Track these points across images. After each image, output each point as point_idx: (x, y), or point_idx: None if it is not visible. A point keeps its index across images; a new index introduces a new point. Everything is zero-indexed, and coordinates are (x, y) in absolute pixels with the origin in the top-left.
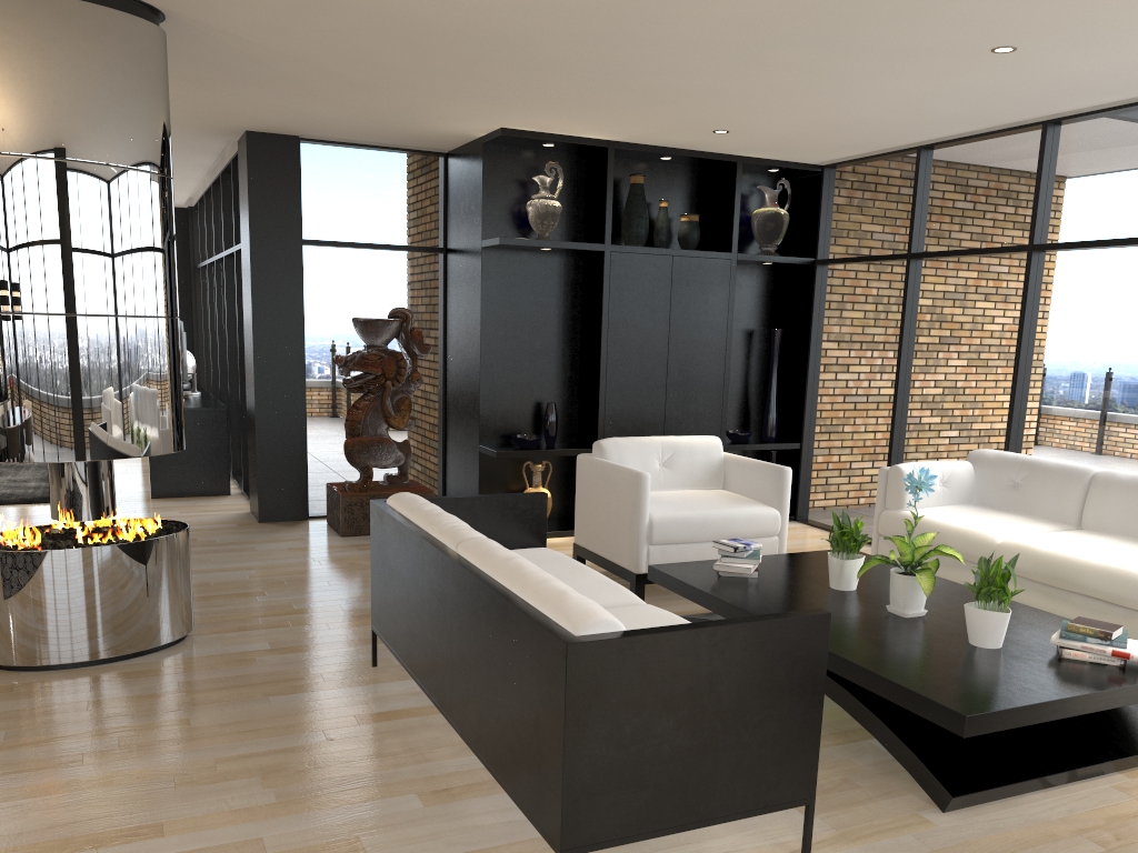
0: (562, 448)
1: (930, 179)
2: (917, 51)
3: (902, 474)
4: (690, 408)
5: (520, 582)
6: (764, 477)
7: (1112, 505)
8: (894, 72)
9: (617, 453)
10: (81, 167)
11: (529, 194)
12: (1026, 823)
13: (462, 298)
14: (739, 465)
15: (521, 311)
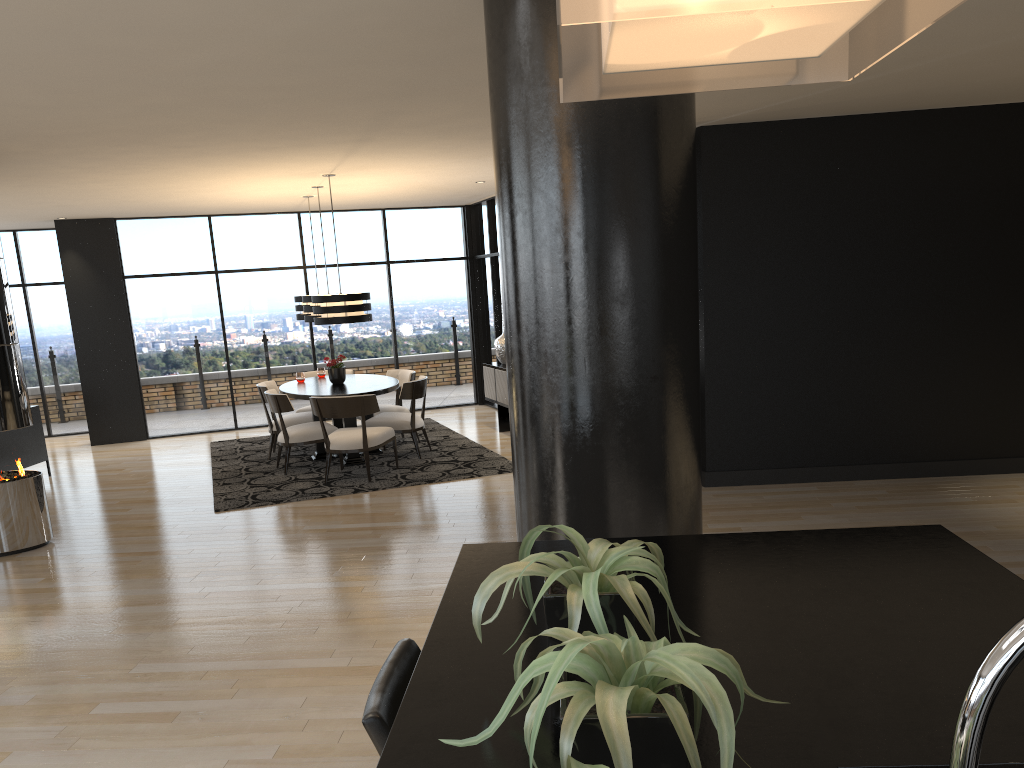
0: None
1: None
2: None
3: None
4: None
5: None
6: None
7: None
8: None
9: None
10: None
11: None
12: None
13: None
14: None
15: None
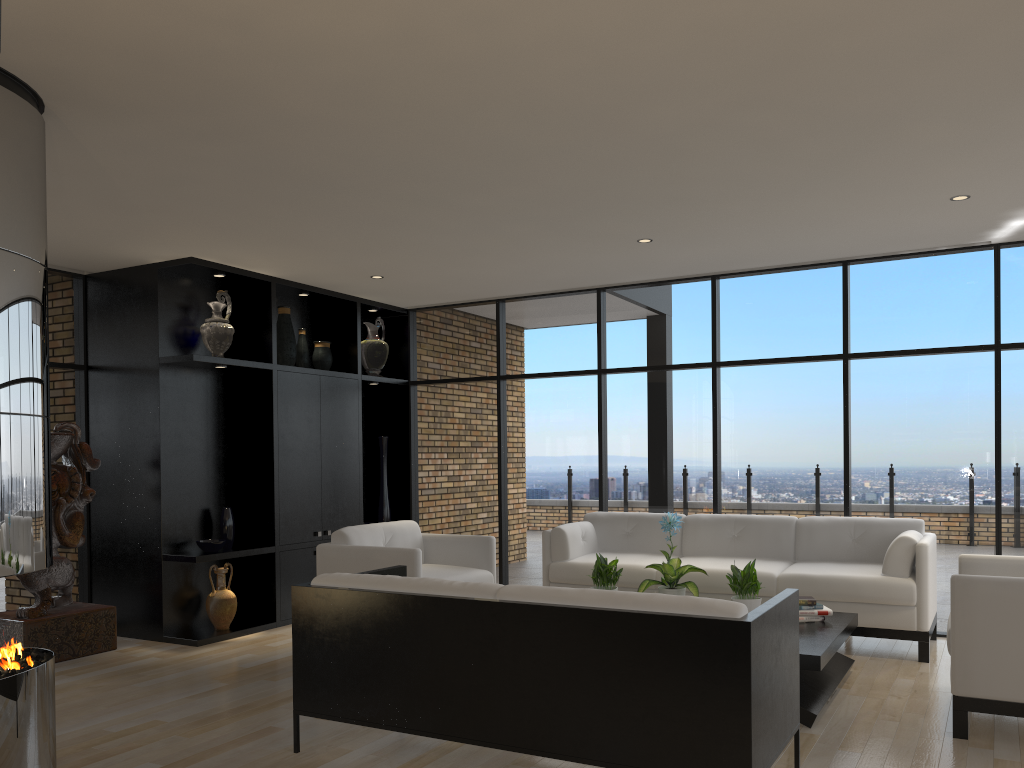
0: (245, 548)
1: (508, 323)
2: (597, 235)
3: (564, 533)
4: (339, 504)
5: (629, 599)
6: (470, 546)
7: (703, 537)
8: (562, 247)
9: (358, 539)
10: (3, 255)
11: (197, 318)
12: (850, 721)
13: (123, 412)
14: (440, 541)
15: (194, 423)
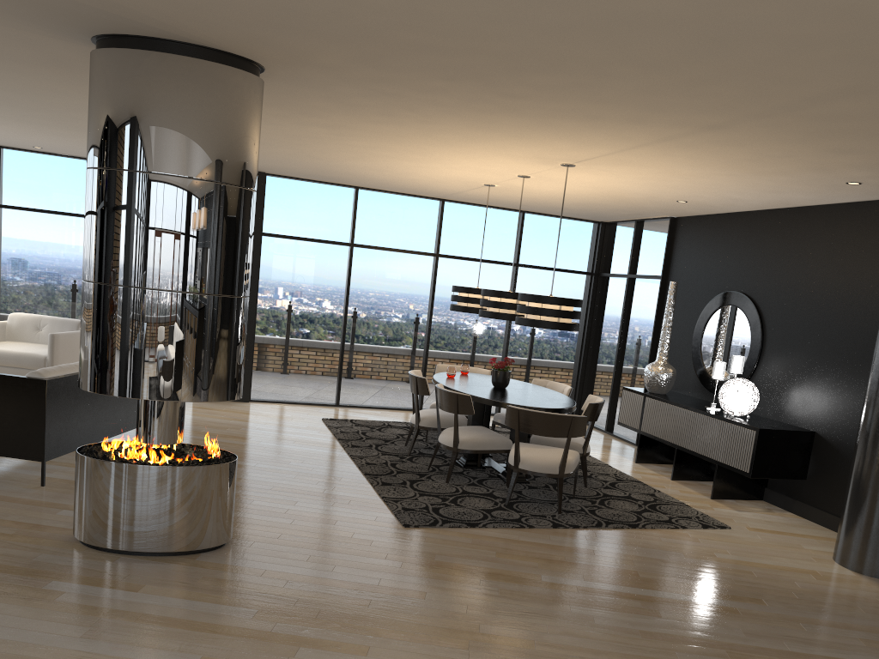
0: None
1: None
2: None
3: None
4: None
5: None
6: None
7: None
8: None
9: None
10: None
11: None
12: None
13: None
14: None
15: None
